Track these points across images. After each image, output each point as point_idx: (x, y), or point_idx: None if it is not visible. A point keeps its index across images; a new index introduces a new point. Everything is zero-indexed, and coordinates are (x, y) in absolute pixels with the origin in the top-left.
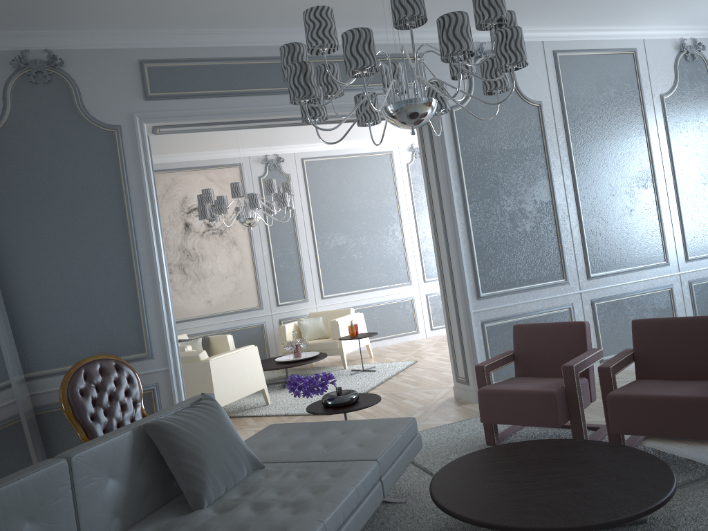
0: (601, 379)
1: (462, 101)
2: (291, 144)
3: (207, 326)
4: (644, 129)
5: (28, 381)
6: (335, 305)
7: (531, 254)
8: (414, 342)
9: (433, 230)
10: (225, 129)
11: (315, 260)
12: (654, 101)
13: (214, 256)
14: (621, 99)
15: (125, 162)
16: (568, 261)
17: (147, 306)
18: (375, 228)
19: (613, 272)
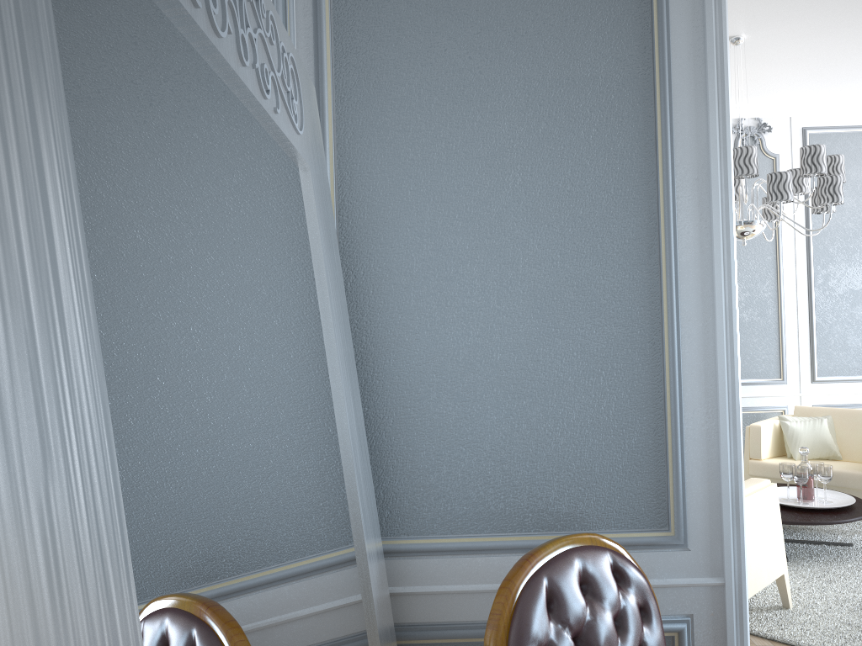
0: None
1: None
2: (791, 99)
3: None
4: None
5: (385, 557)
6: (835, 397)
7: None
8: None
9: None
10: None
11: (807, 312)
12: None
13: None
14: None
15: (668, 22)
16: None
17: (685, 409)
18: None
19: None
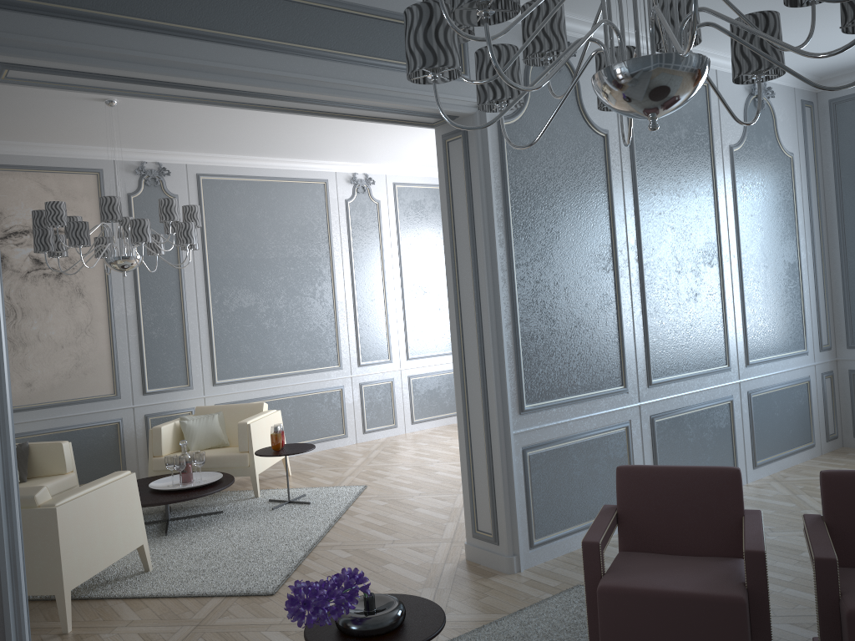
0: (819, 579)
1: (515, 112)
2: (184, 150)
3: (22, 424)
4: (713, 188)
5: None
6: (233, 396)
7: (587, 348)
8: (343, 451)
9: (455, 303)
10: (136, 95)
11: (208, 327)
12: (723, 153)
13: (44, 312)
14: (692, 145)
15: None
16: (628, 359)
17: None
18: (298, 286)
19: (676, 377)
